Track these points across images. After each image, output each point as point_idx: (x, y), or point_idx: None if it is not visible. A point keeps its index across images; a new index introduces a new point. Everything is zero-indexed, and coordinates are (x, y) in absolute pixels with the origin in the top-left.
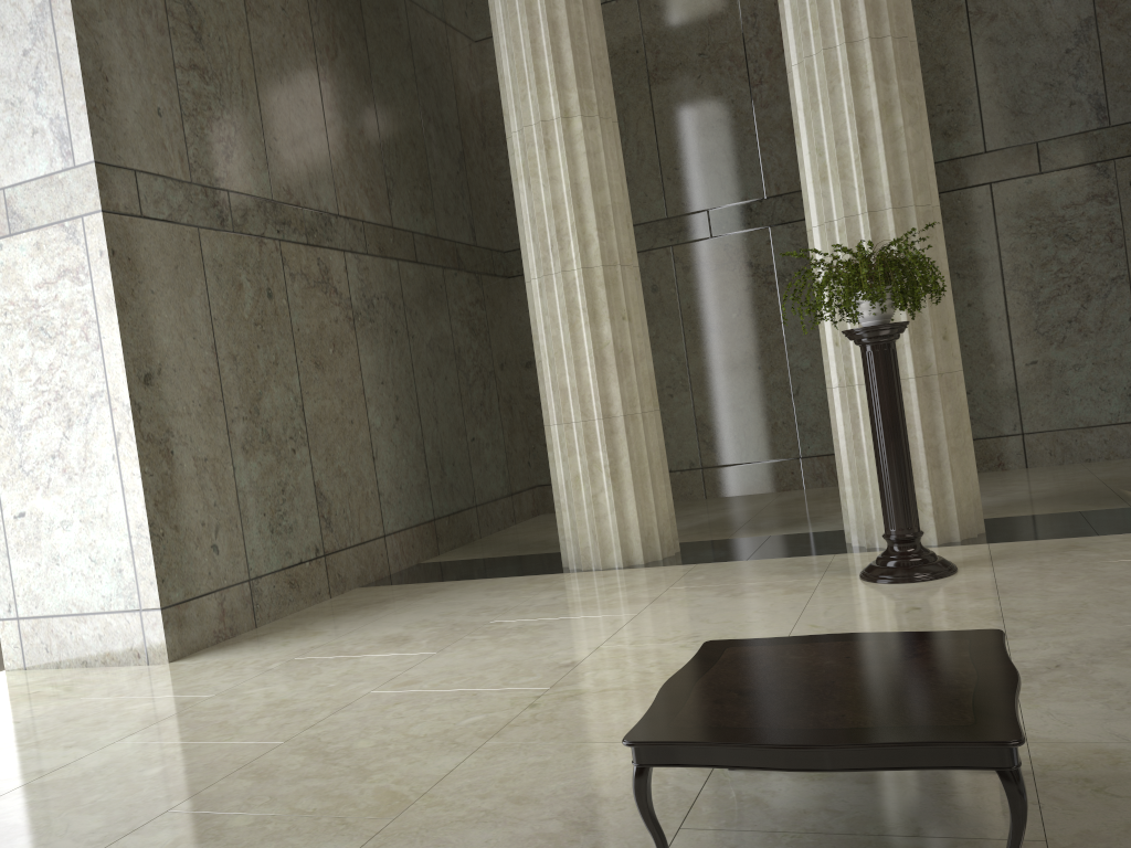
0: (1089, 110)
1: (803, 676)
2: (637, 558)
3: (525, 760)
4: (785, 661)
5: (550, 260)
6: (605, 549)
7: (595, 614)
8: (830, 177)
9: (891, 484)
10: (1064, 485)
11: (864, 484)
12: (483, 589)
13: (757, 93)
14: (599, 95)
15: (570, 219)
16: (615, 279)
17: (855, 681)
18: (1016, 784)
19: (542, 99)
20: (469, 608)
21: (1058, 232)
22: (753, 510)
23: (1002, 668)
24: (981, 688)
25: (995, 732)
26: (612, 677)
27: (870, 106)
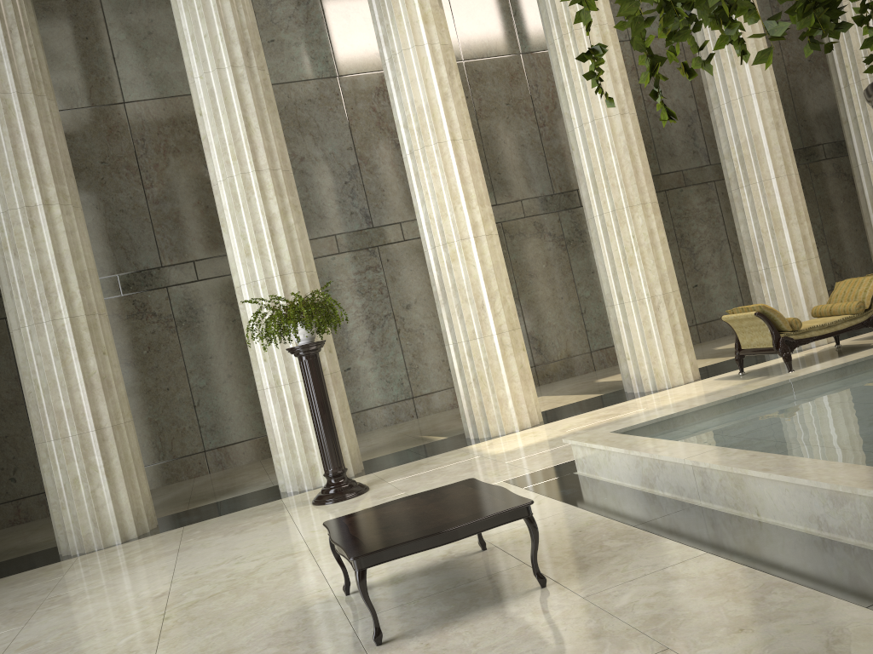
0: (361, 218)
1: (405, 515)
2: (132, 533)
3: (204, 638)
4: (386, 514)
5: (40, 311)
6: (105, 531)
7: (140, 569)
8: (252, 253)
9: (327, 440)
10: (384, 439)
11: (293, 449)
12: (2, 586)
13: (149, 193)
14: (70, 190)
15: (56, 280)
16: (95, 325)
17: (434, 508)
18: (534, 521)
19: (25, 190)
20: (10, 598)
21: (353, 288)
22: (186, 492)
23: (493, 487)
24: (494, 494)
25: (520, 502)
26: (207, 589)
27: (274, 210)
